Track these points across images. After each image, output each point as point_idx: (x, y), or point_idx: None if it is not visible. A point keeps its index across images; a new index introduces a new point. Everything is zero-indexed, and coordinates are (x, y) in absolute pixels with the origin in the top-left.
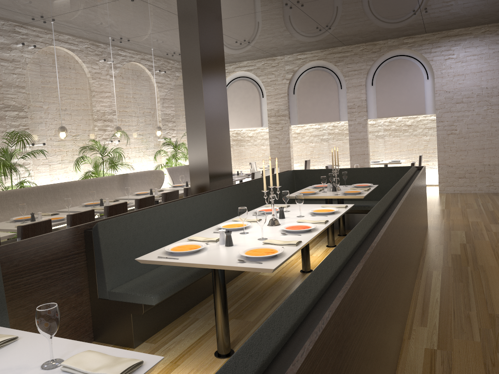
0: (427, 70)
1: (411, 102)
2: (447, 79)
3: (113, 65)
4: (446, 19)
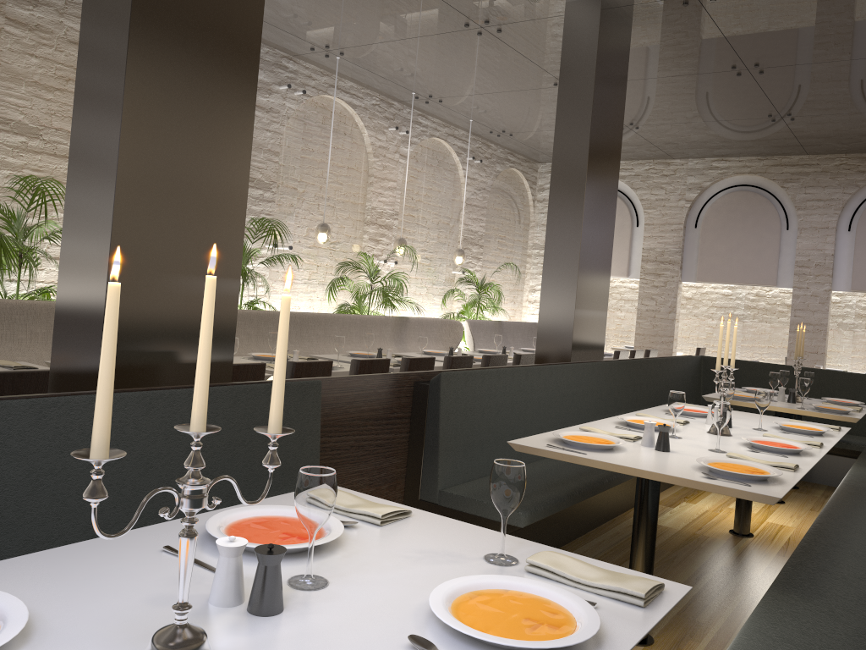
0: None
1: None
2: None
3: (407, 137)
4: None
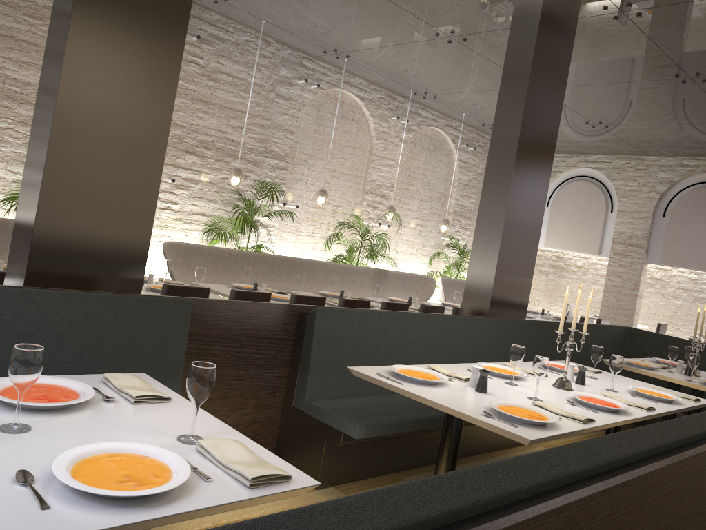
0: None
1: None
2: None
3: (407, 125)
4: None
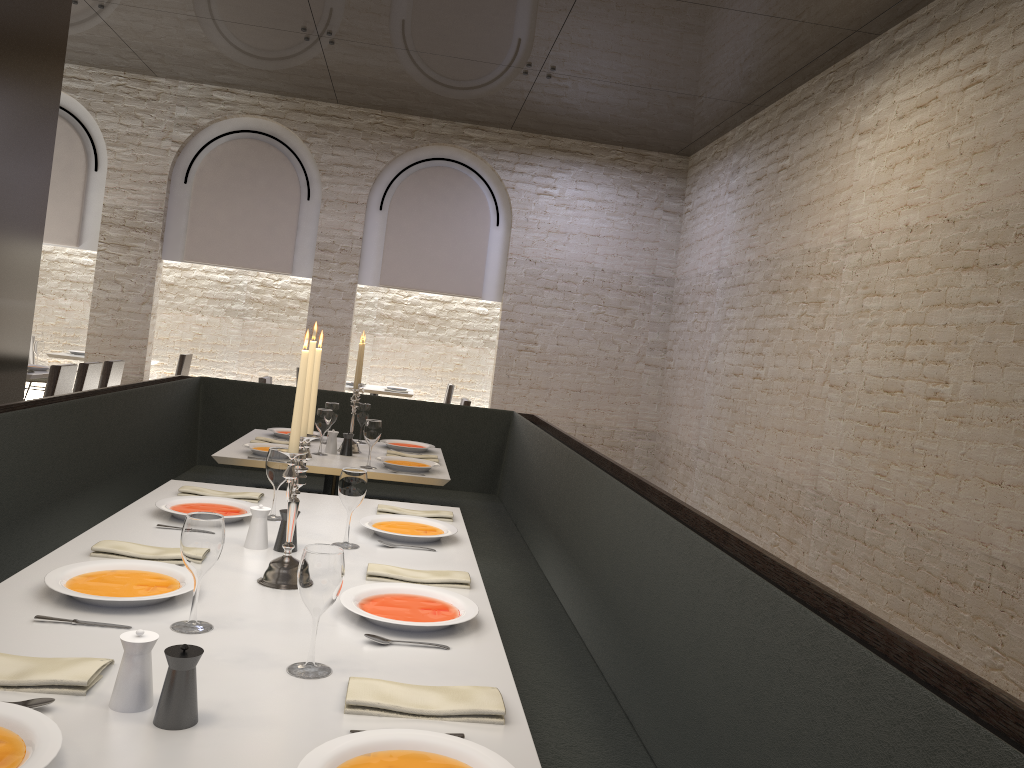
0: (499, 206)
1: (458, 266)
2: (536, 234)
3: None
4: (568, 110)
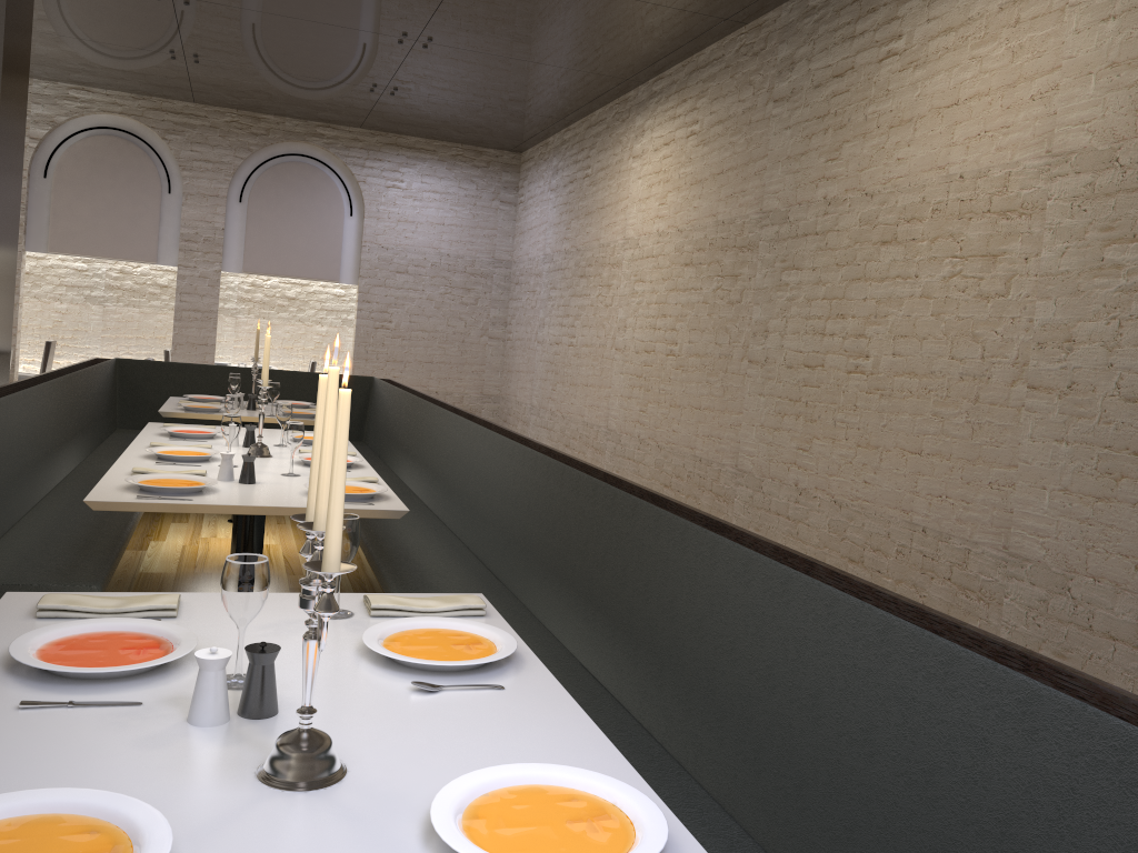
0: (352, 198)
1: (316, 254)
2: (387, 224)
3: None
4: (411, 116)
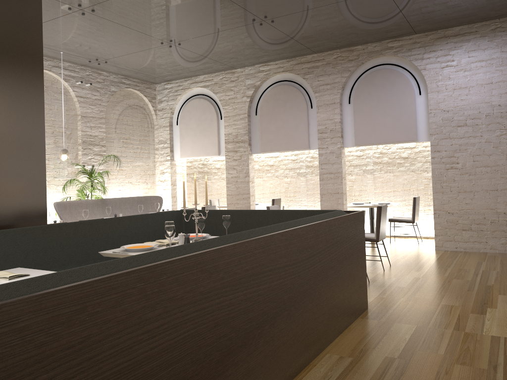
0: (419, 82)
1: (398, 125)
2: (445, 93)
3: None
4: (433, 8)
